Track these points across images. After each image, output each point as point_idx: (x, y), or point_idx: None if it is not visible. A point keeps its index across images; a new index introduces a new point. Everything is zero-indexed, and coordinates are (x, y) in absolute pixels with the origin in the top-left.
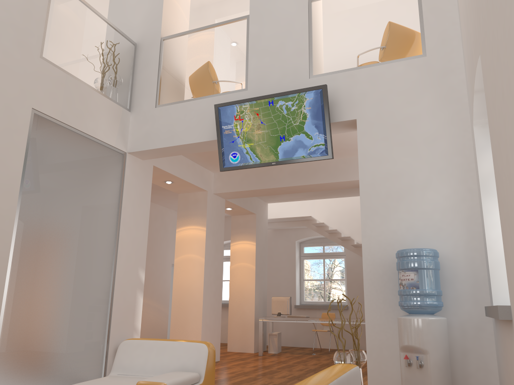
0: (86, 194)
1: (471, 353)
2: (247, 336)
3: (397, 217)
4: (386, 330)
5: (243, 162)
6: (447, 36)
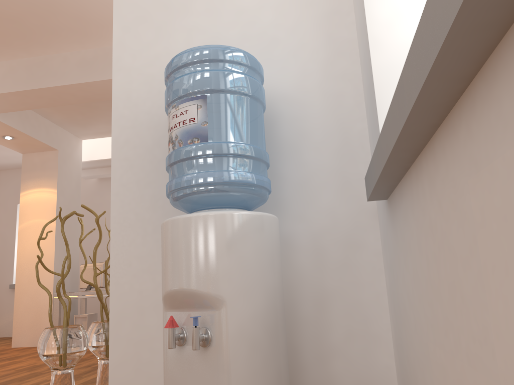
0: None
1: (334, 300)
2: (42, 322)
3: (188, 25)
4: (155, 267)
5: None
6: None
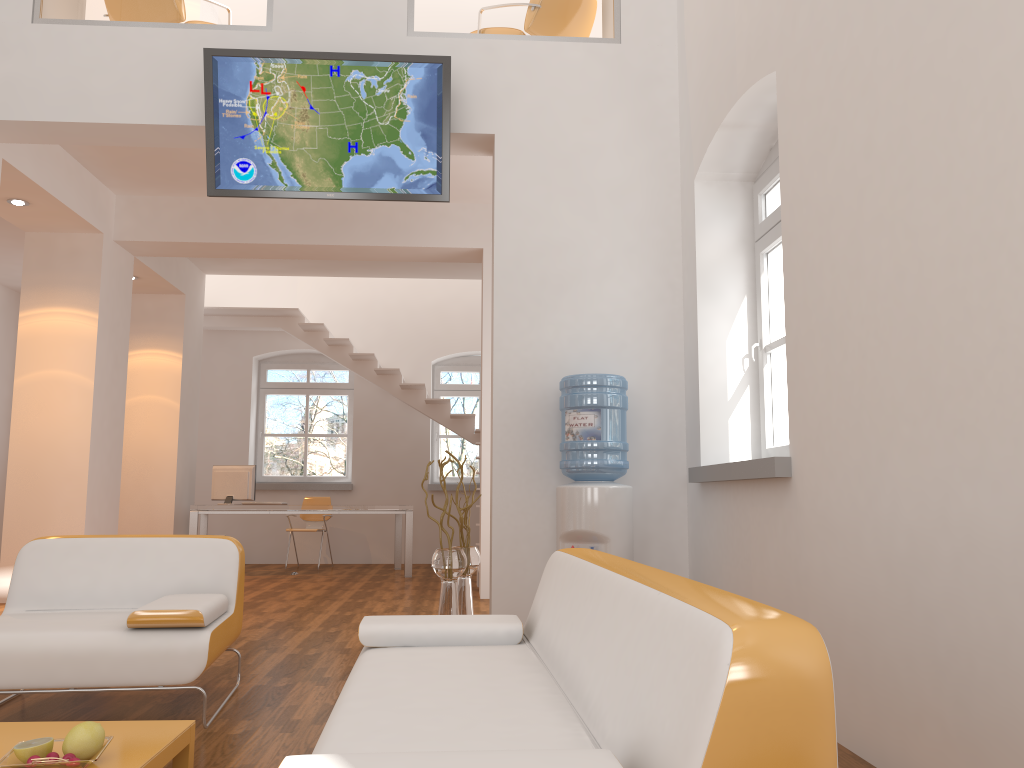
0: None
1: (653, 540)
2: None
3: (556, 320)
4: (528, 509)
5: (264, 183)
6: (657, 17)
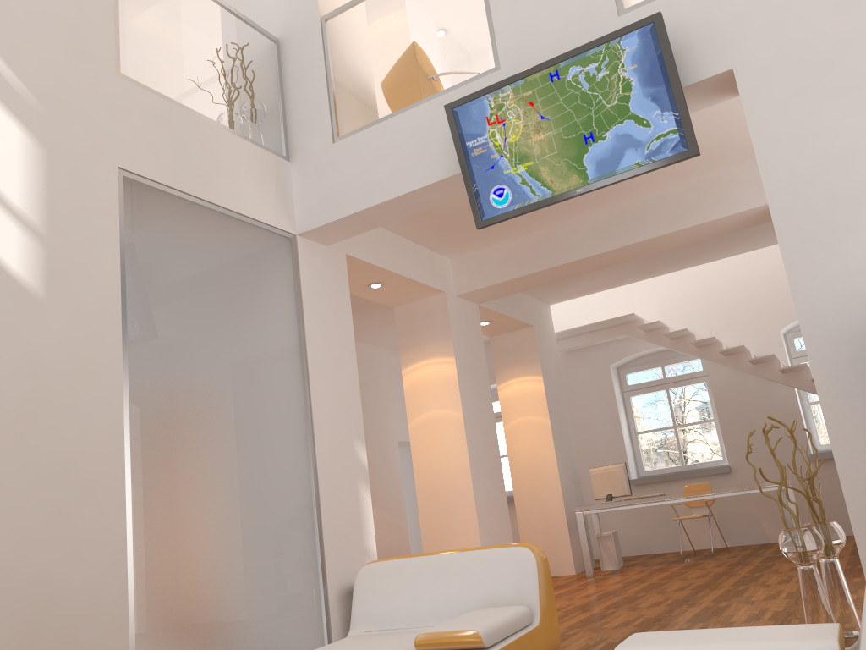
0: (240, 315)
1: None
2: (558, 545)
3: (862, 239)
4: None
5: (519, 201)
6: None
